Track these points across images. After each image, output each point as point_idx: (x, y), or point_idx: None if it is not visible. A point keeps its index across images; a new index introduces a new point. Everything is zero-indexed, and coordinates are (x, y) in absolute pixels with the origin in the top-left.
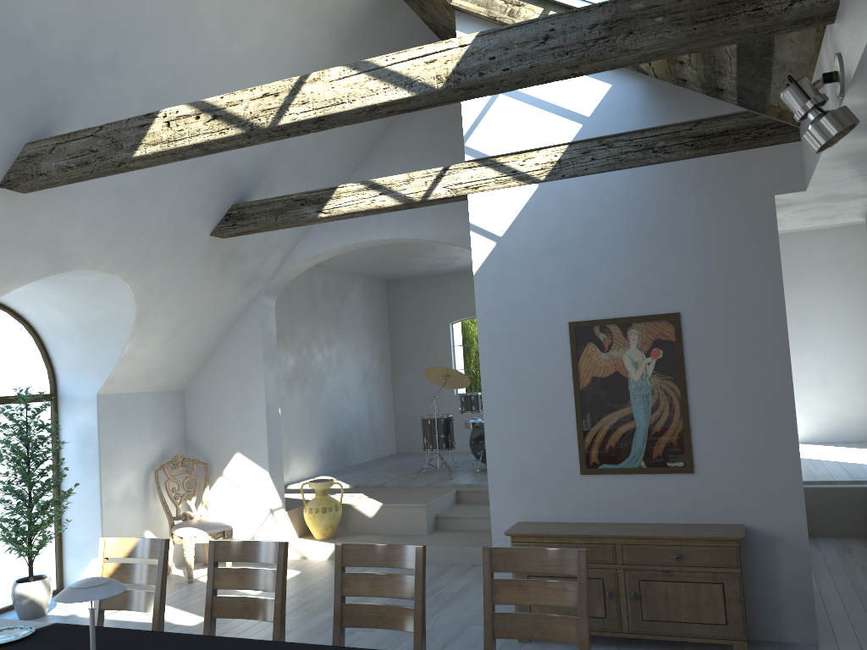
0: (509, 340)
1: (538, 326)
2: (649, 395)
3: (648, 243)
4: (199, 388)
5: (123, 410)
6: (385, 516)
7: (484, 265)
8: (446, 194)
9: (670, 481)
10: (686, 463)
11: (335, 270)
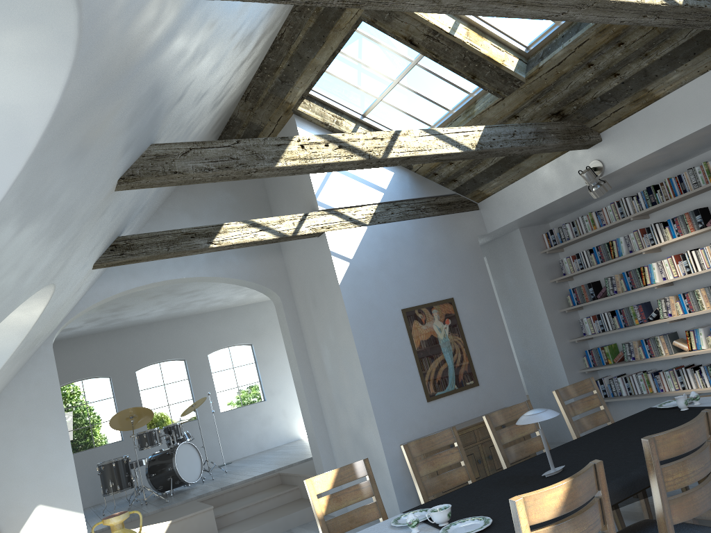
0: (370, 325)
1: (384, 313)
2: (450, 346)
3: (430, 260)
4: None
5: None
6: (176, 531)
7: (345, 277)
8: (309, 231)
9: (469, 393)
10: (474, 380)
11: None
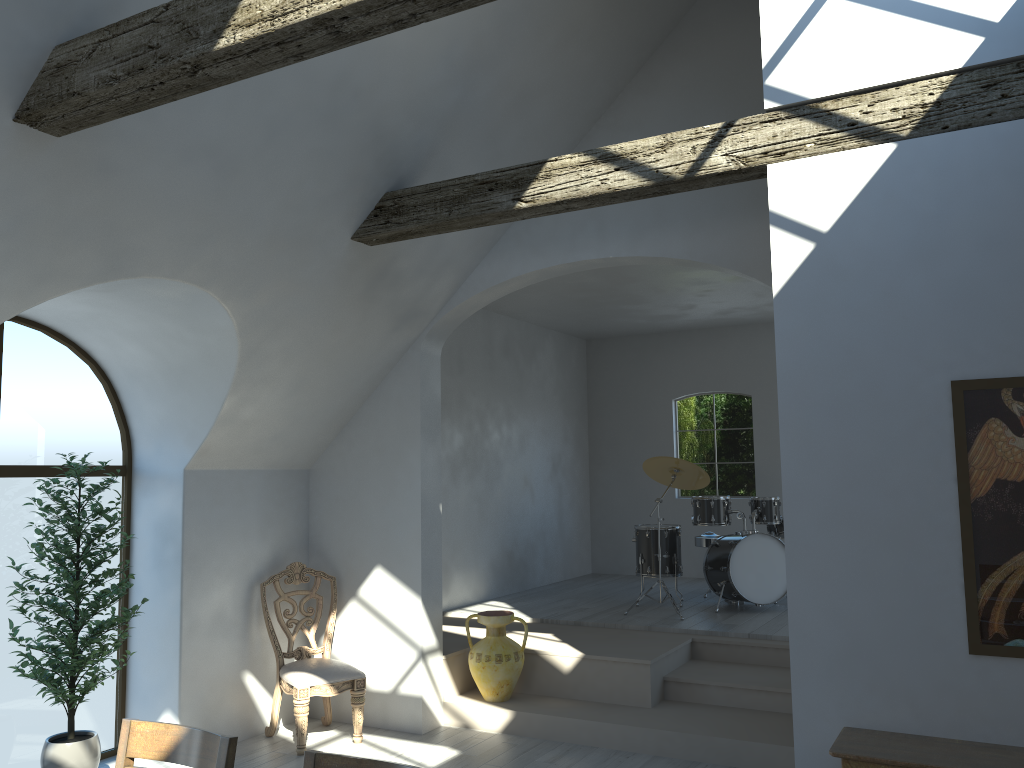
0: (835, 409)
1: (890, 386)
2: None
3: None
4: (329, 468)
5: (220, 494)
6: (588, 674)
7: (793, 281)
8: (728, 165)
9: None
10: None
11: (521, 320)
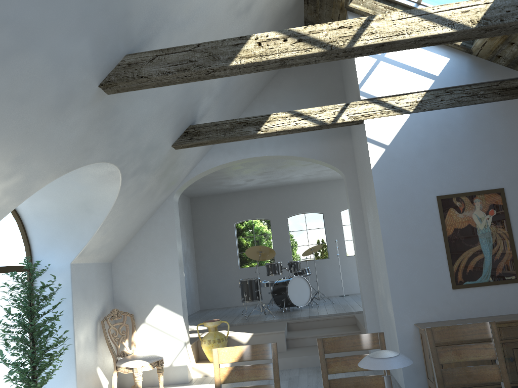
0: (398, 208)
1: (416, 199)
2: (490, 237)
3: (480, 148)
4: (124, 260)
5: (83, 276)
6: (255, 342)
7: (378, 163)
8: (348, 119)
9: (508, 288)
10: (516, 276)
11: None
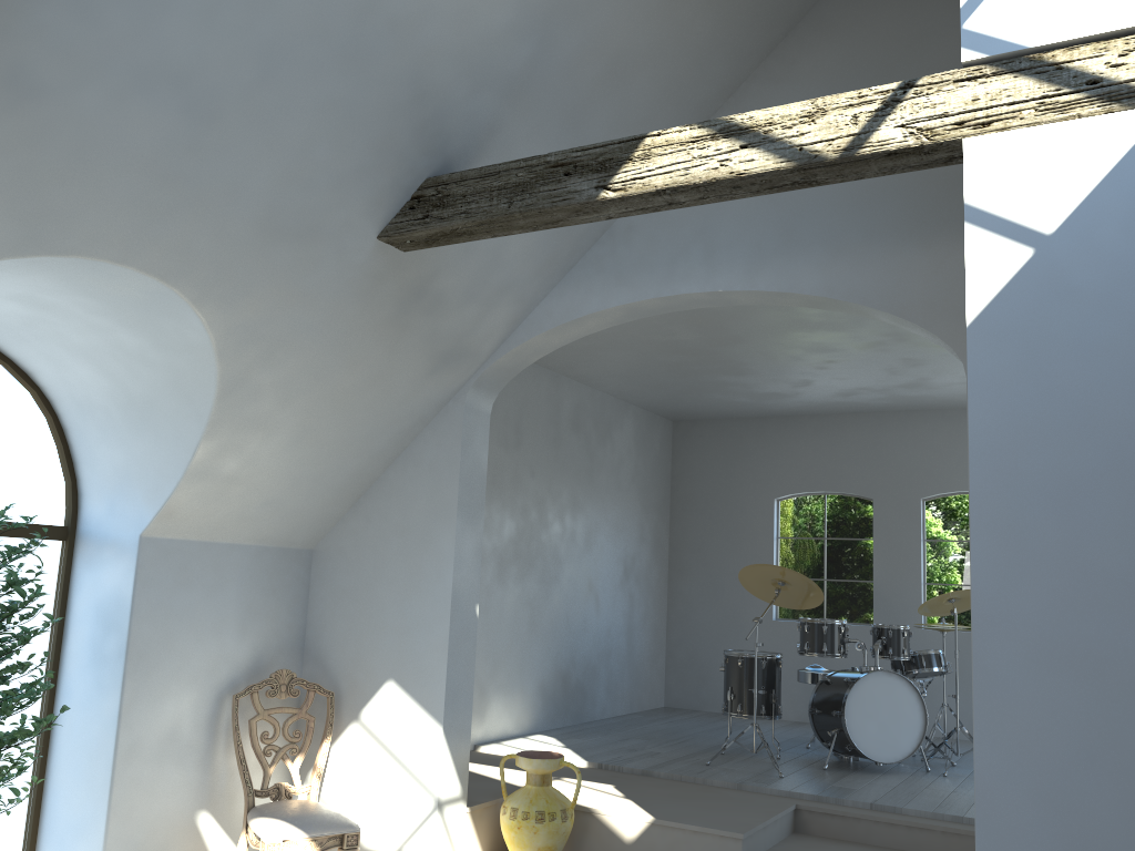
0: (1059, 492)
1: None
2: None
3: None
4: (338, 550)
5: (188, 572)
6: (658, 845)
7: (998, 303)
8: (905, 141)
9: None
10: None
11: (597, 388)
